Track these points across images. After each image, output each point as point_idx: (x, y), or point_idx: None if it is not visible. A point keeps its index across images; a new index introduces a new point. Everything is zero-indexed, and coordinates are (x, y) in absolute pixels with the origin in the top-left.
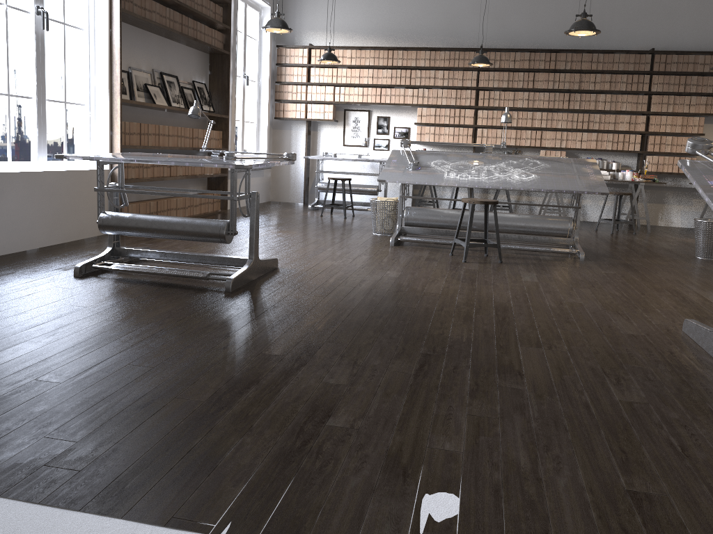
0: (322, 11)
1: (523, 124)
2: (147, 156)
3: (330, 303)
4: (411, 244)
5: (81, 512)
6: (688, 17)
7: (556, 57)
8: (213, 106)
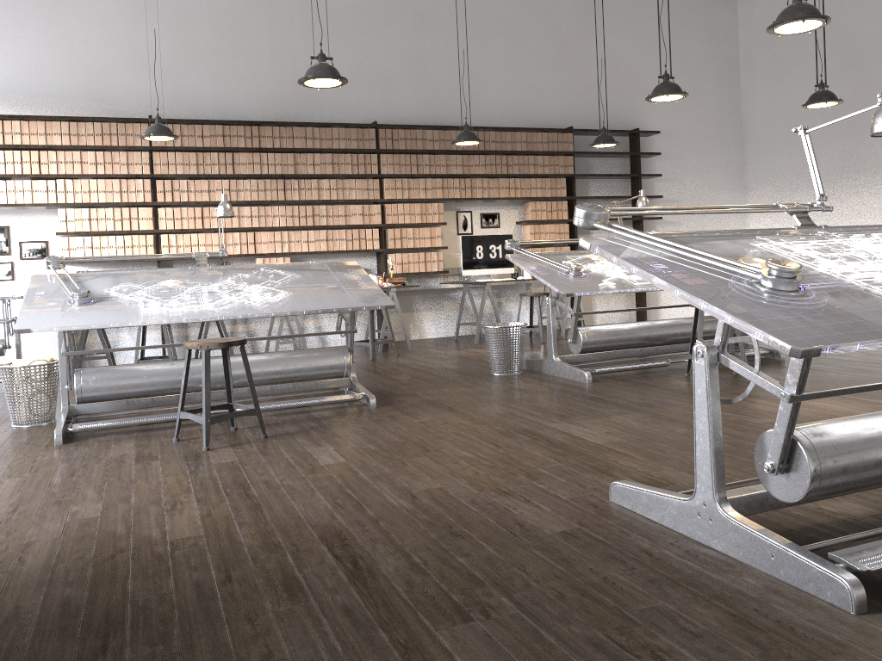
0: None
1: (228, 225)
2: None
3: None
4: (95, 433)
5: None
6: (407, 85)
7: (260, 131)
8: None
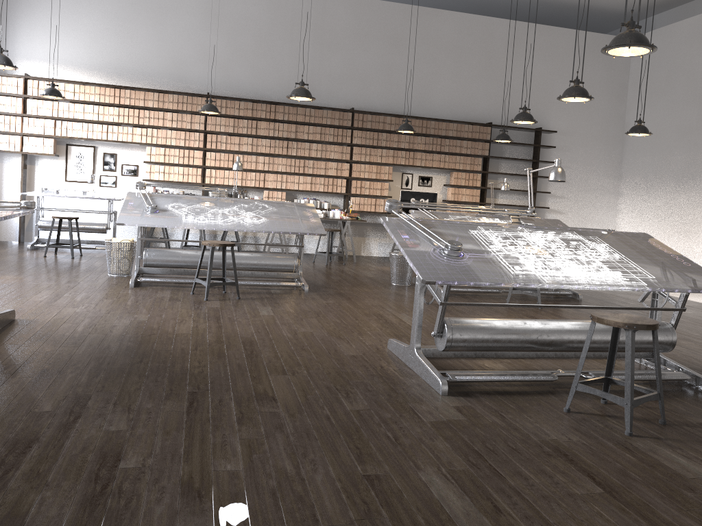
0: (39, 41)
1: (249, 167)
2: None
3: (86, 353)
4: (151, 284)
5: None
6: (378, 84)
7: (276, 108)
8: None
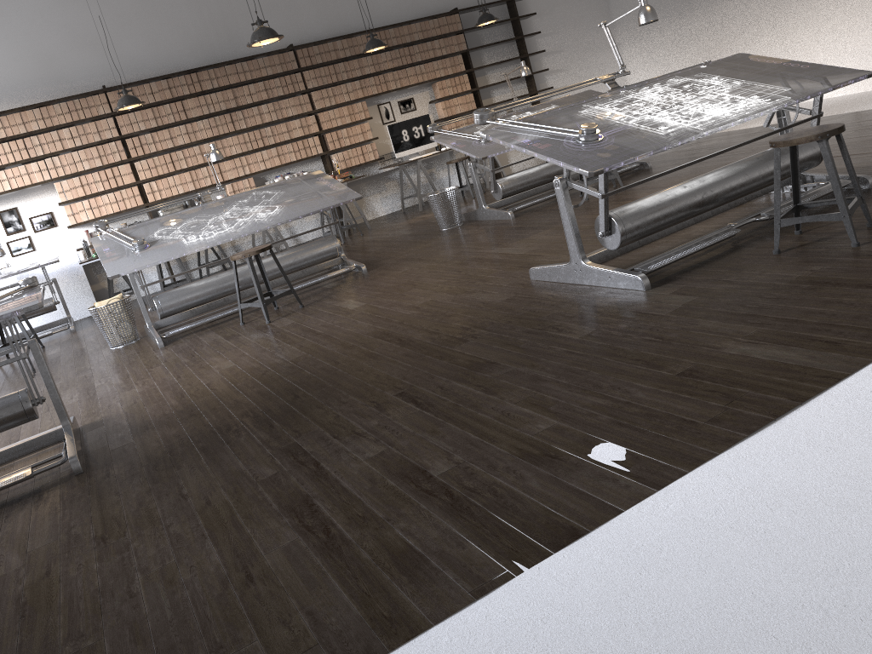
0: None
1: (195, 162)
2: None
3: (222, 416)
4: (180, 336)
5: (394, 651)
6: (309, 5)
7: (198, 77)
8: None
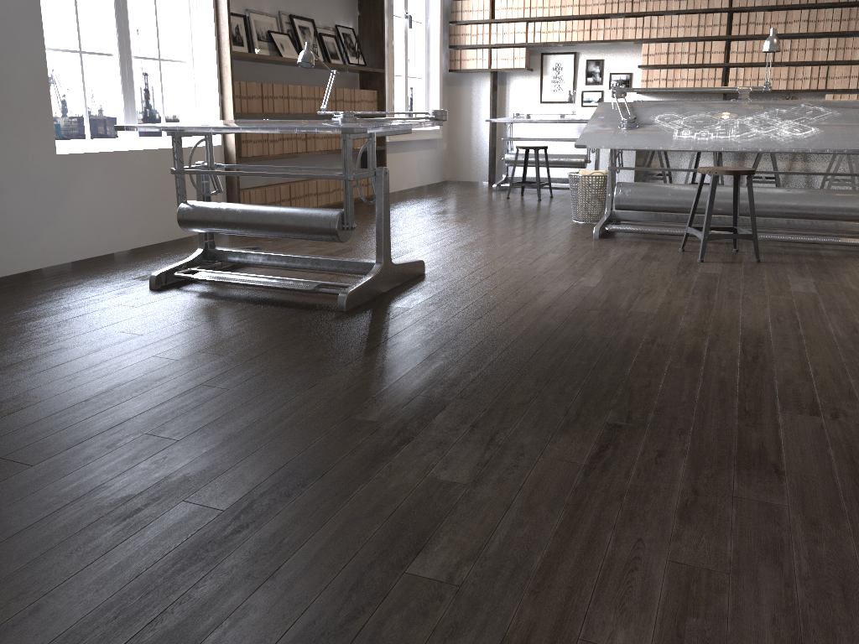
0: None
1: (800, 58)
2: (236, 123)
3: (482, 330)
4: (625, 235)
5: None
6: None
7: None
8: (364, 57)
